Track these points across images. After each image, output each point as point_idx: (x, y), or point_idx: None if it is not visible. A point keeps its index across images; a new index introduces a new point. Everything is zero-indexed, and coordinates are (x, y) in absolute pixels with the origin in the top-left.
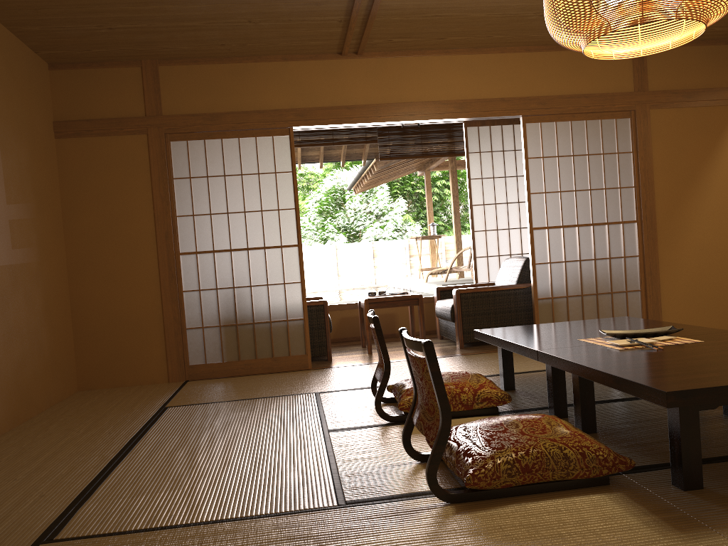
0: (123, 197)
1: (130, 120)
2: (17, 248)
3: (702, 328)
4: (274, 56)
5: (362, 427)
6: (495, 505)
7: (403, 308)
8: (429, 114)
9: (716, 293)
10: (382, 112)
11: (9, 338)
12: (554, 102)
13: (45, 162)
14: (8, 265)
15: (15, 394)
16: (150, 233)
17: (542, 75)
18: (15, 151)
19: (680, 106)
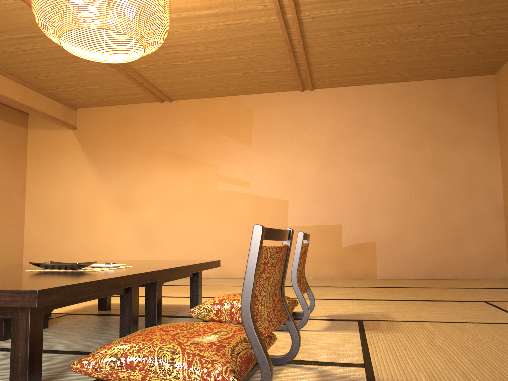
0: None
1: None
2: None
3: None
4: None
5: (320, 363)
6: None
7: None
8: None
9: None
10: None
11: None
12: None
13: None
14: None
15: None
16: None
17: None
18: None
19: None
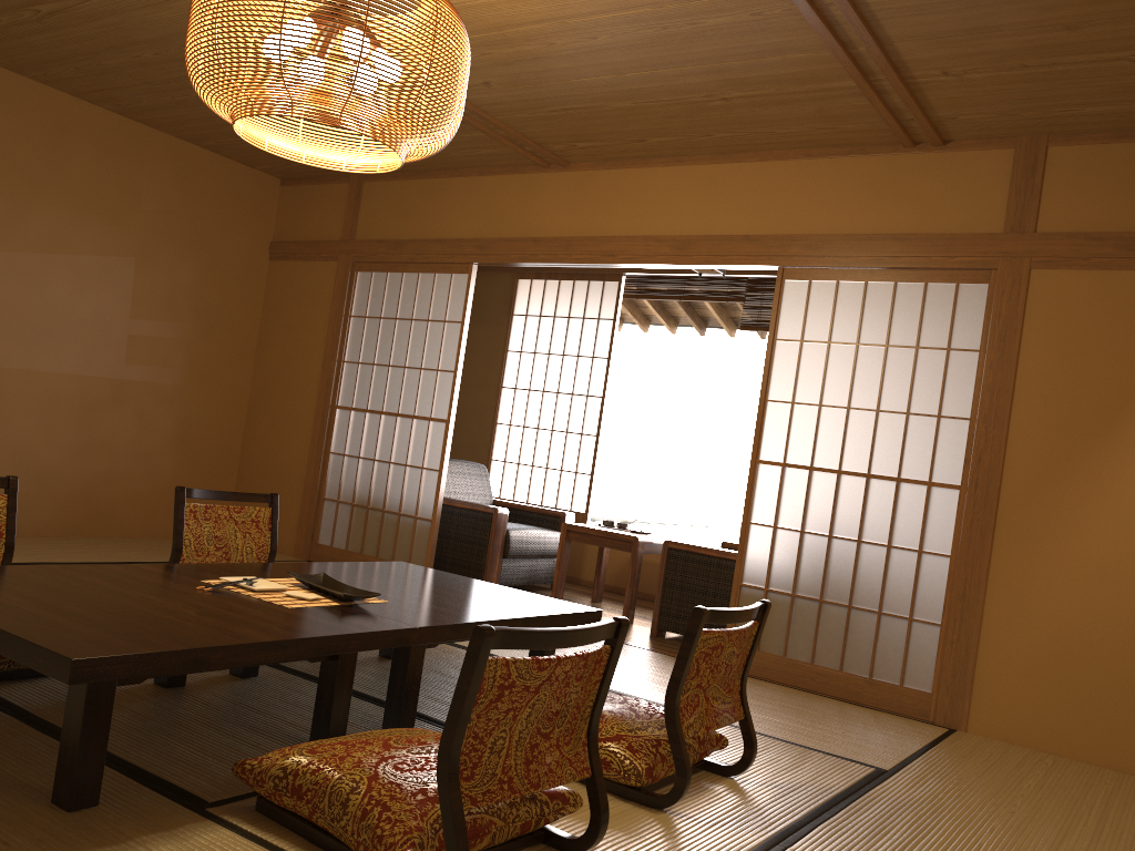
0: (304, 332)
1: (326, 244)
2: (137, 364)
3: (446, 619)
4: (471, 169)
5: None
6: None
7: None
8: (634, 256)
9: (1118, 685)
10: (574, 249)
11: (88, 449)
12: (833, 245)
13: (236, 284)
14: (110, 378)
15: (80, 506)
16: (316, 377)
17: (825, 199)
18: (167, 268)
19: (1106, 268)
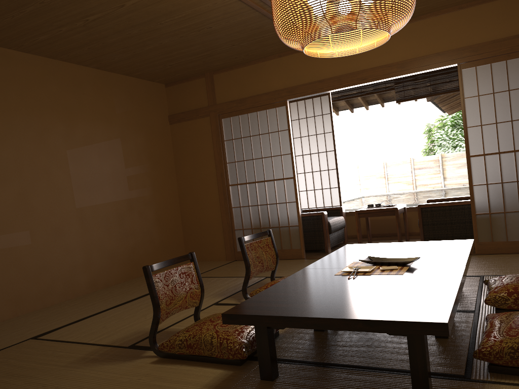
0: (200, 154)
1: (201, 109)
2: (133, 189)
3: (457, 260)
4: (273, 55)
5: (233, 304)
6: (171, 363)
7: (415, 213)
8: (377, 76)
9: None
10: (343, 81)
11: (125, 236)
12: (486, 47)
13: (160, 139)
14: (125, 199)
15: (129, 264)
16: (214, 174)
17: (475, 26)
18: (133, 139)
19: None
